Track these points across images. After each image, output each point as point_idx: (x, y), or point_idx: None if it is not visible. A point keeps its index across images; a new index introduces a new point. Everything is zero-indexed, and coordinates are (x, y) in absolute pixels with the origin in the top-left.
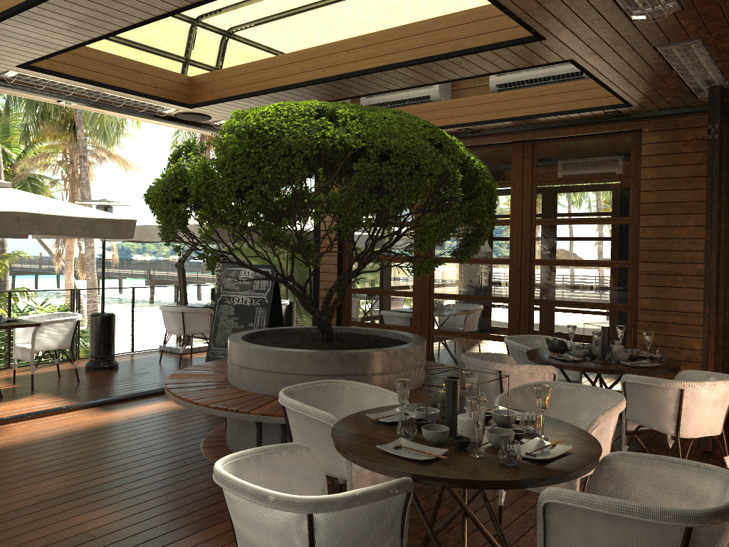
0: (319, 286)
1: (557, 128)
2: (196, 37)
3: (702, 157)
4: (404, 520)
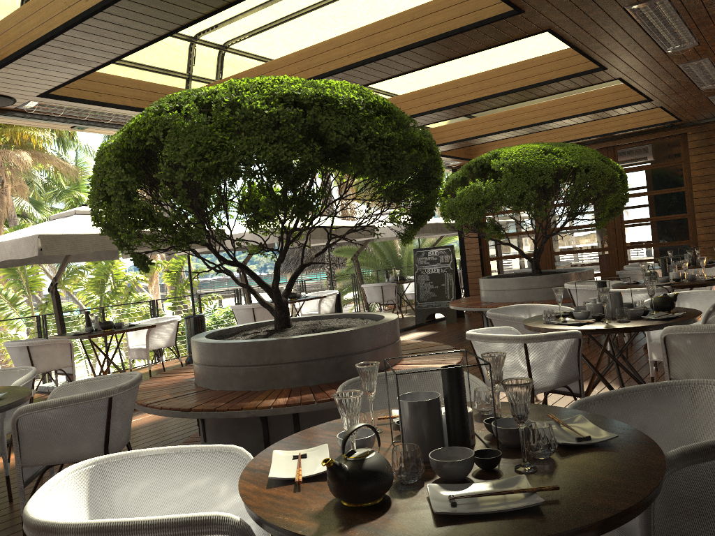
0: (465, 259)
1: (630, 137)
2: None
3: None
4: None
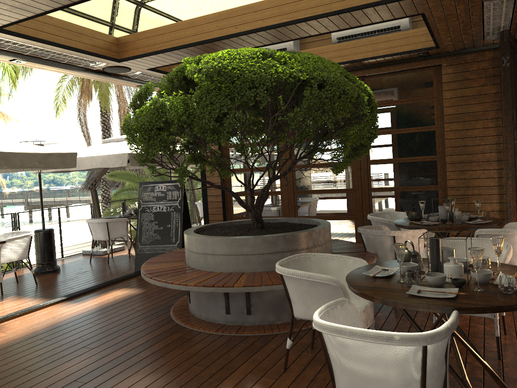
0: (207, 194)
1: (381, 67)
2: (117, 6)
3: (484, 81)
4: (447, 343)
